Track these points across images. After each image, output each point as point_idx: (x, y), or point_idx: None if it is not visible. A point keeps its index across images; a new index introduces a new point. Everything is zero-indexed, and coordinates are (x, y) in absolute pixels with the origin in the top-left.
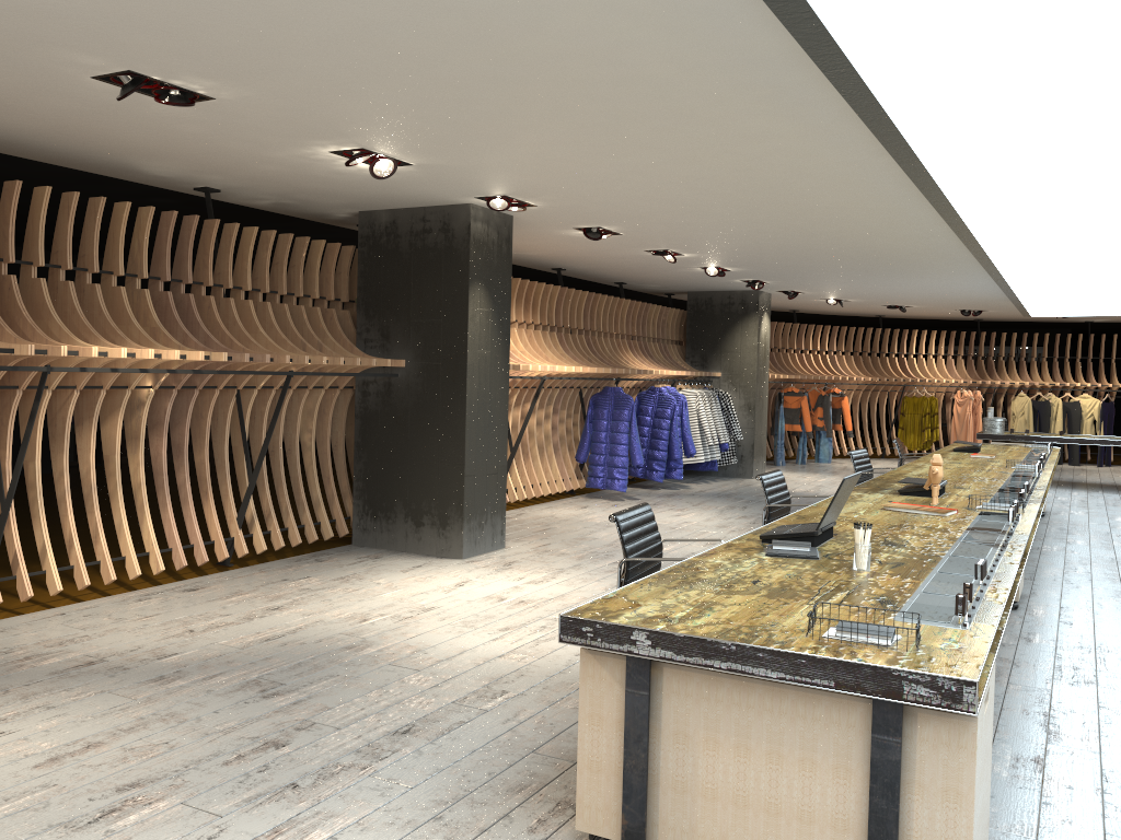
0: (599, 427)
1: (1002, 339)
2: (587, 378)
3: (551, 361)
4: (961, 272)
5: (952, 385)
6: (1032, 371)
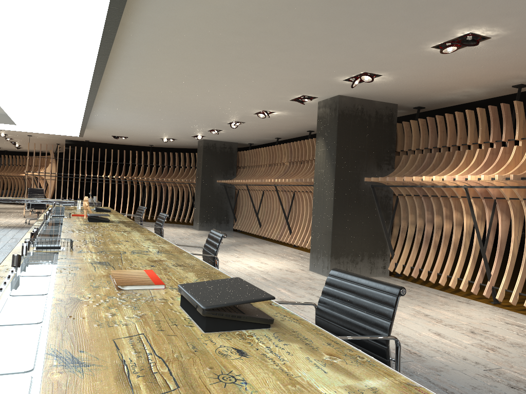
0: None
1: None
2: None
3: None
4: None
5: None
6: None
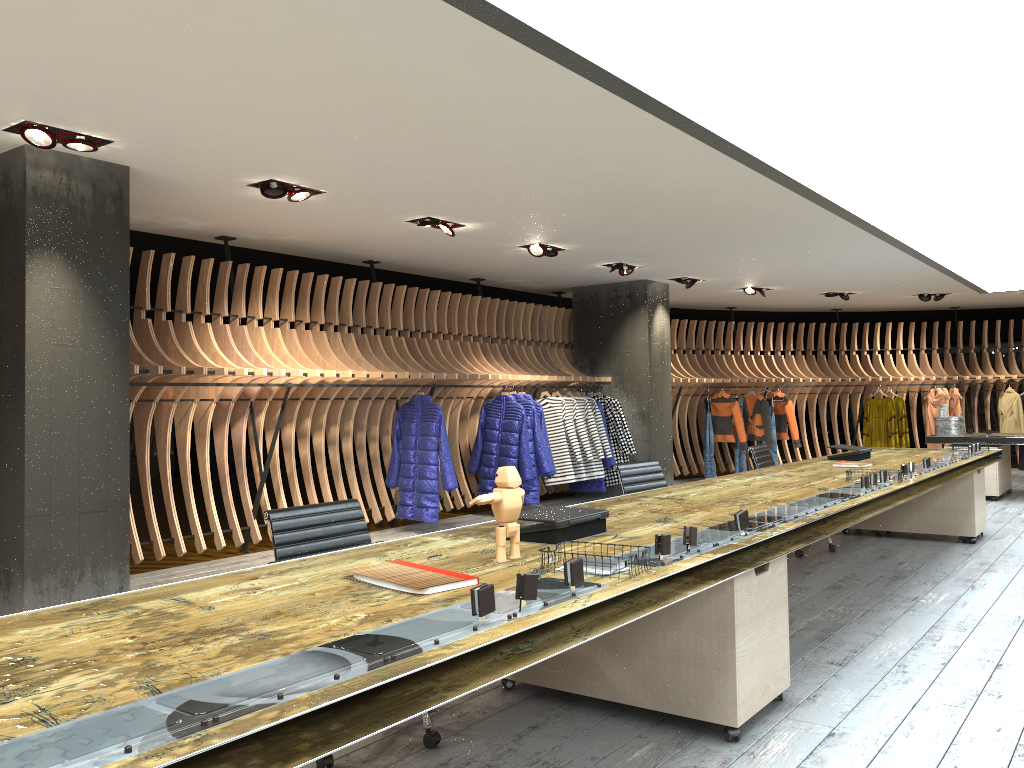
0: (406, 444)
1: (984, 328)
2: (372, 385)
3: (328, 366)
4: (847, 230)
5: (927, 383)
6: (1023, 363)
